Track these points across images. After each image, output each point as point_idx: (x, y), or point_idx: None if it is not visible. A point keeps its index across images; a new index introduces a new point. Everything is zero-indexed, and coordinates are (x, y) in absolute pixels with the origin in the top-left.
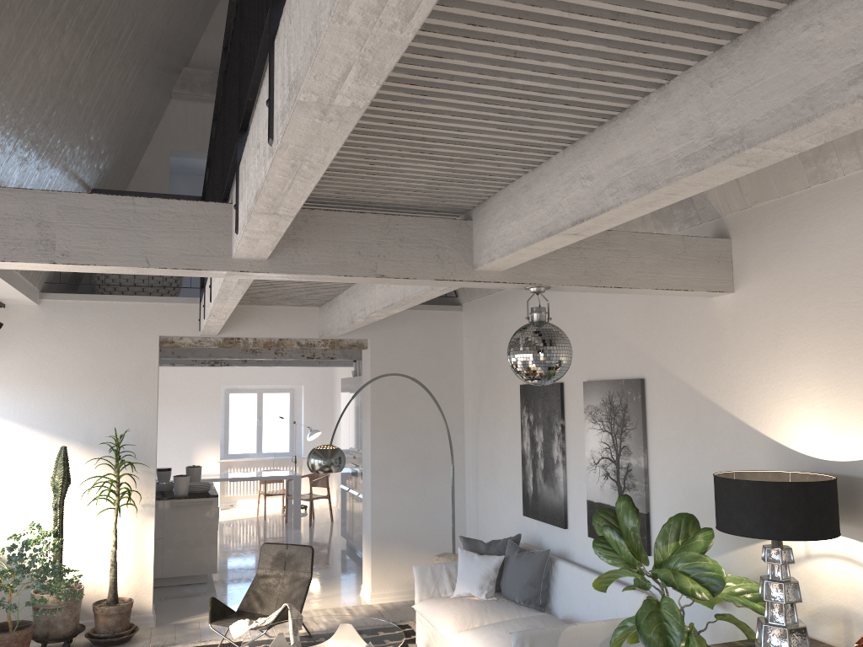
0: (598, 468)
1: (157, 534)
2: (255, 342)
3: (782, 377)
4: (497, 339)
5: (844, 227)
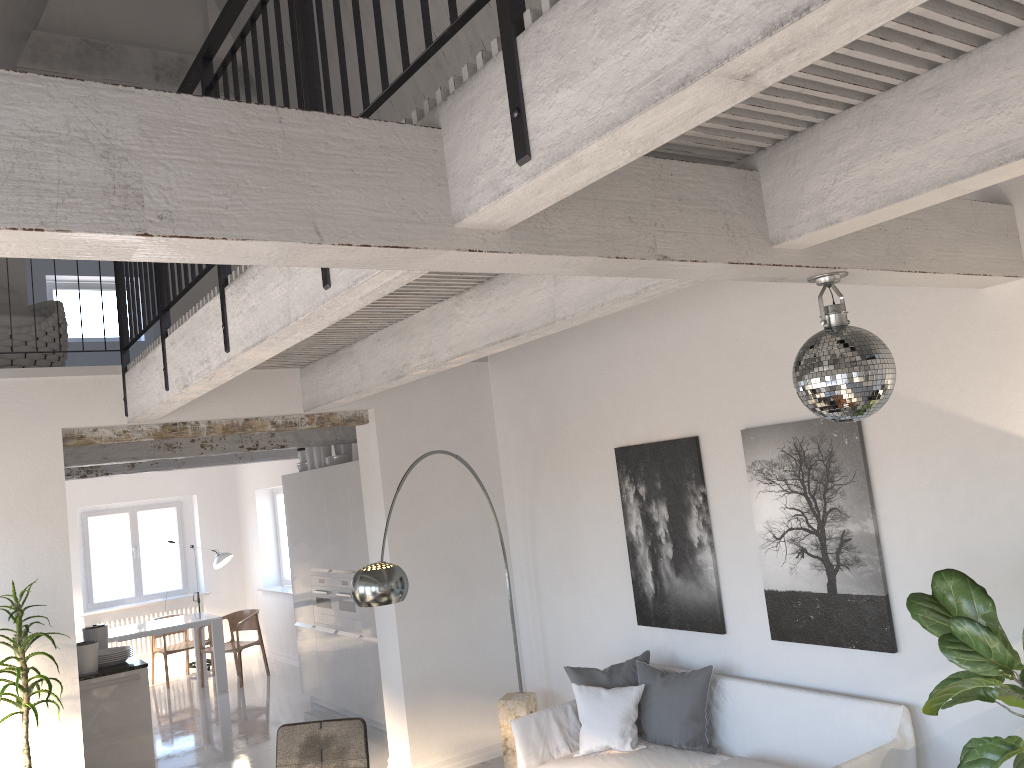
0: (784, 544)
1: None
2: (210, 426)
3: None
4: (561, 391)
5: None
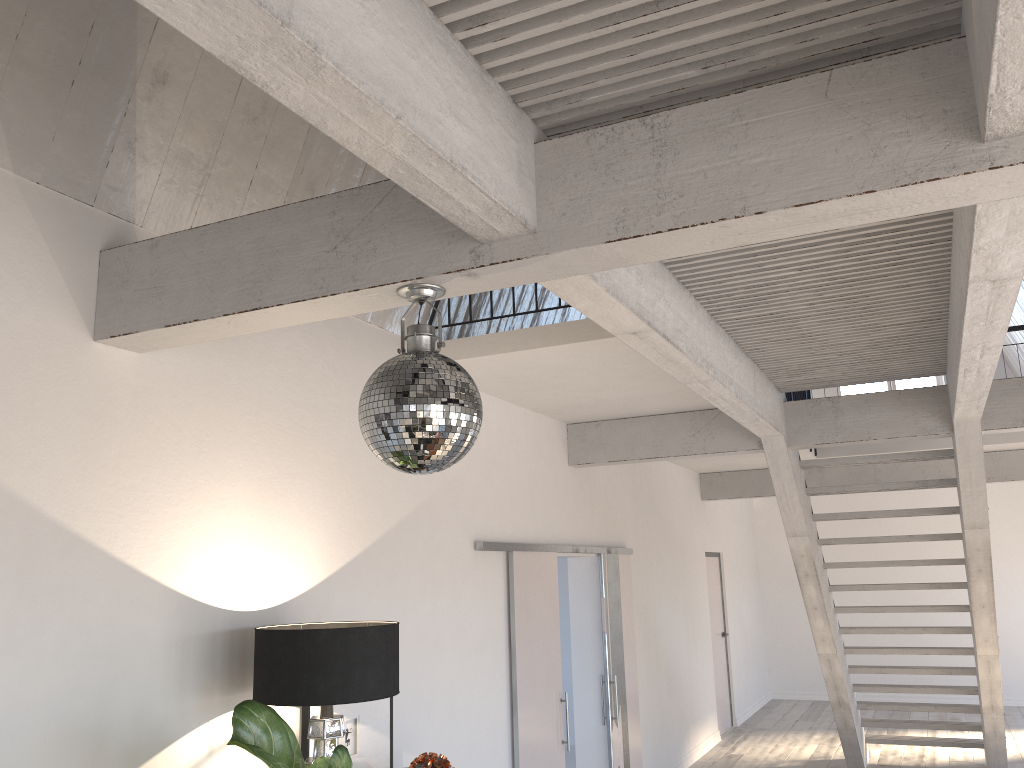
0: None
1: None
2: None
3: (201, 500)
4: None
5: (284, 342)
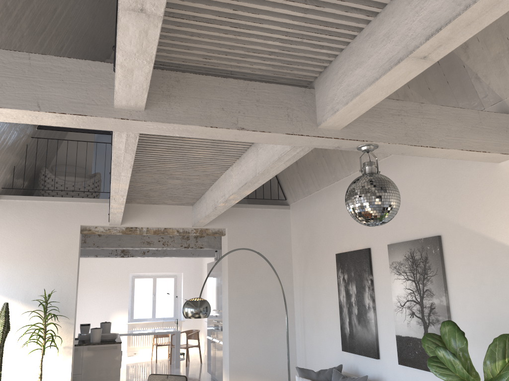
0: (404, 309)
1: (77, 370)
2: (148, 230)
3: None
4: (316, 224)
5: None
